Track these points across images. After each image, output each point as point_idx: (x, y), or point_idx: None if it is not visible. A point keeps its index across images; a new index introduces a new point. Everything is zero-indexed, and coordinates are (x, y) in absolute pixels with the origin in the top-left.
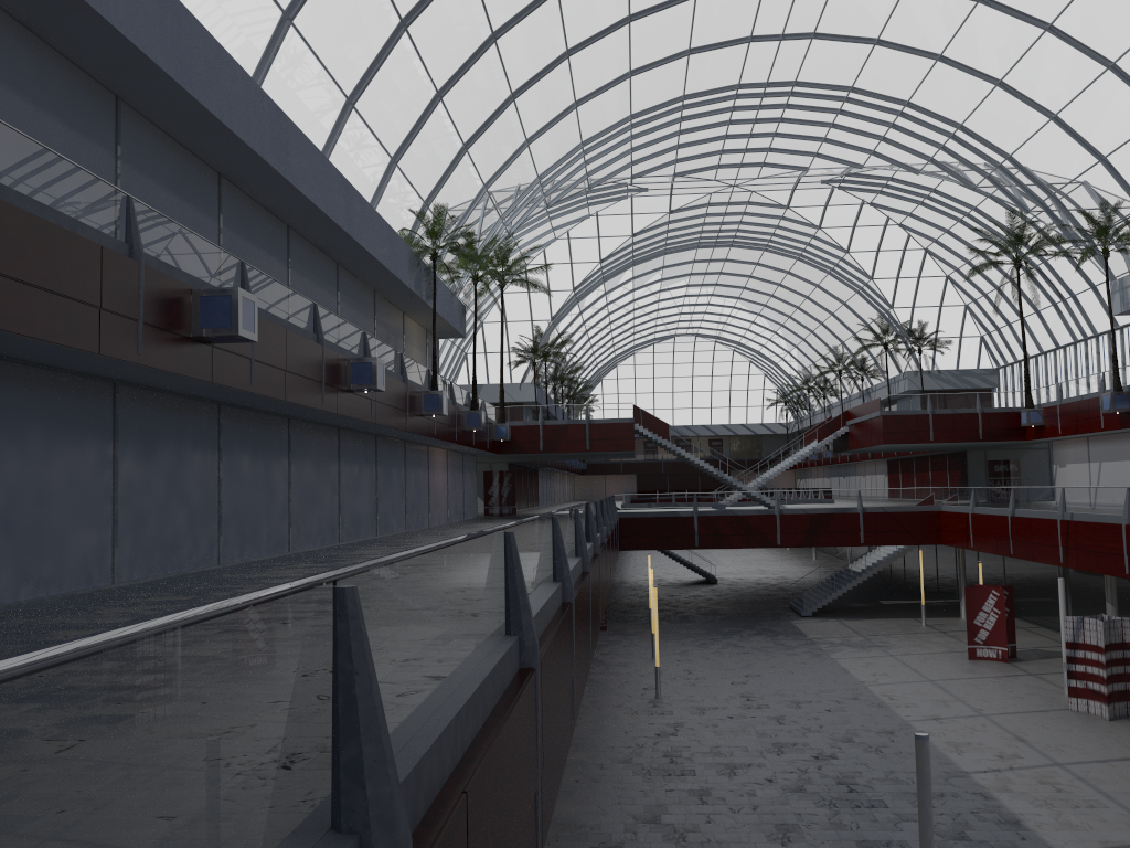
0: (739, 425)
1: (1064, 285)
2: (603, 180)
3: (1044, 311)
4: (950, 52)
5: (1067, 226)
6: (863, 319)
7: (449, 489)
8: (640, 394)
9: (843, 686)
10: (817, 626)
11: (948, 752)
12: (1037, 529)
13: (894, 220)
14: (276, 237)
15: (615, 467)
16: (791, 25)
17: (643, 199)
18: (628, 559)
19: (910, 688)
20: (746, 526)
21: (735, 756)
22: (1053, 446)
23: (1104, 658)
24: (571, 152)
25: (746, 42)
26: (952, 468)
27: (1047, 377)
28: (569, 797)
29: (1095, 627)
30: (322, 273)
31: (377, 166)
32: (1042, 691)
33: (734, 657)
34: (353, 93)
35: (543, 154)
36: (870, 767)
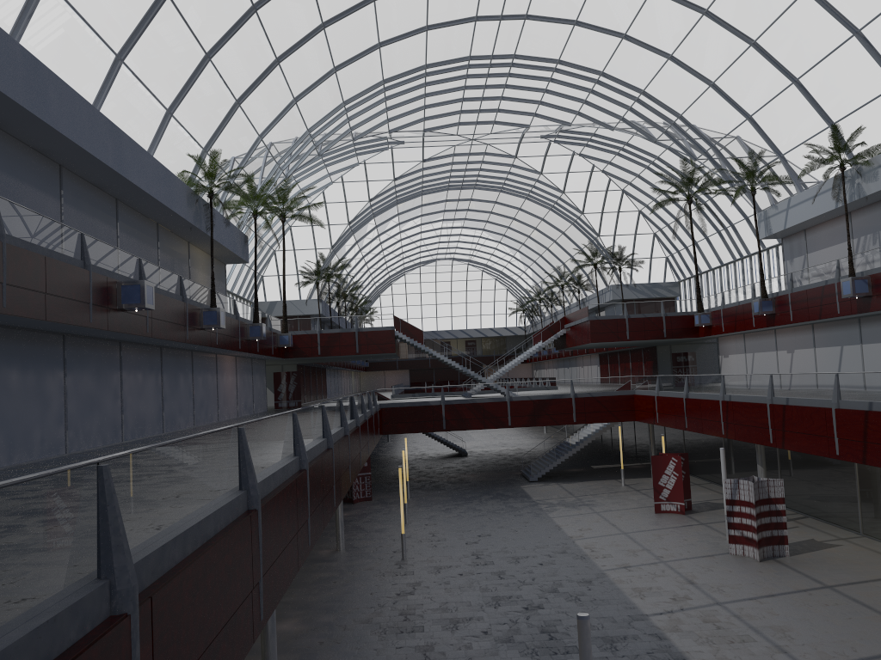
0: (489, 329)
1: (725, 217)
2: (364, 134)
3: (711, 237)
4: (632, 32)
5: (724, 170)
6: (578, 245)
7: (239, 389)
8: (411, 306)
9: (555, 541)
10: (540, 489)
11: (633, 597)
12: (705, 408)
13: (598, 167)
14: (47, 175)
15: (392, 364)
16: (508, 8)
17: (401, 150)
18: (400, 438)
19: (608, 540)
20: (483, 411)
21: (459, 611)
22: (719, 341)
23: (754, 512)
24: (335, 110)
25: (473, 21)
26: (646, 359)
27: (715, 287)
28: (311, 659)
29: (747, 487)
30: (100, 207)
31: (153, 116)
32: (709, 538)
33: (471, 519)
34: (122, 50)
35: (310, 110)
36: (569, 615)
